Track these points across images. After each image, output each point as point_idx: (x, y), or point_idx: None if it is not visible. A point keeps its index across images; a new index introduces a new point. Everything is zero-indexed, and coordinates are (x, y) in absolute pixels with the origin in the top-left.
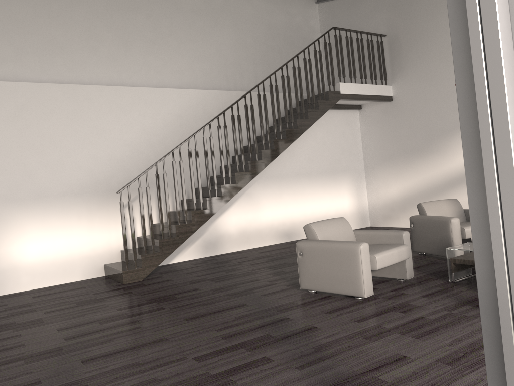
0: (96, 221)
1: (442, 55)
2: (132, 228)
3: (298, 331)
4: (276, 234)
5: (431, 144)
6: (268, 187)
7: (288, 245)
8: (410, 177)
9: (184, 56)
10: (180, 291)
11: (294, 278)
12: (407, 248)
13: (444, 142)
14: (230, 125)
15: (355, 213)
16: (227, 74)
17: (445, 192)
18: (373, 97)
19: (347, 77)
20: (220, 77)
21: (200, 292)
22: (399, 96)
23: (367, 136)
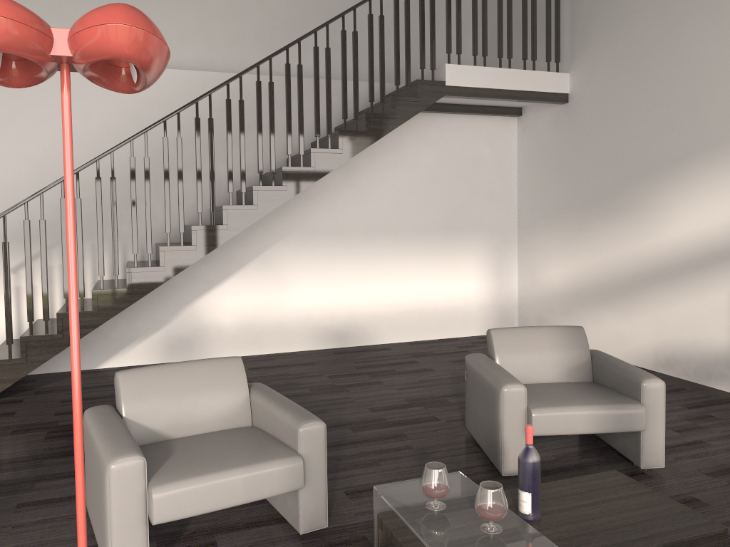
0: None
1: (658, 10)
2: None
3: None
4: (316, 333)
5: (623, 194)
6: (306, 249)
7: (323, 357)
8: (583, 254)
9: (193, 9)
10: None
11: None
12: (294, 466)
13: (644, 194)
14: (238, 135)
15: (487, 306)
16: (274, 43)
17: (636, 292)
18: (523, 95)
19: (505, 55)
20: (260, 48)
21: None
22: (579, 94)
23: (525, 168)
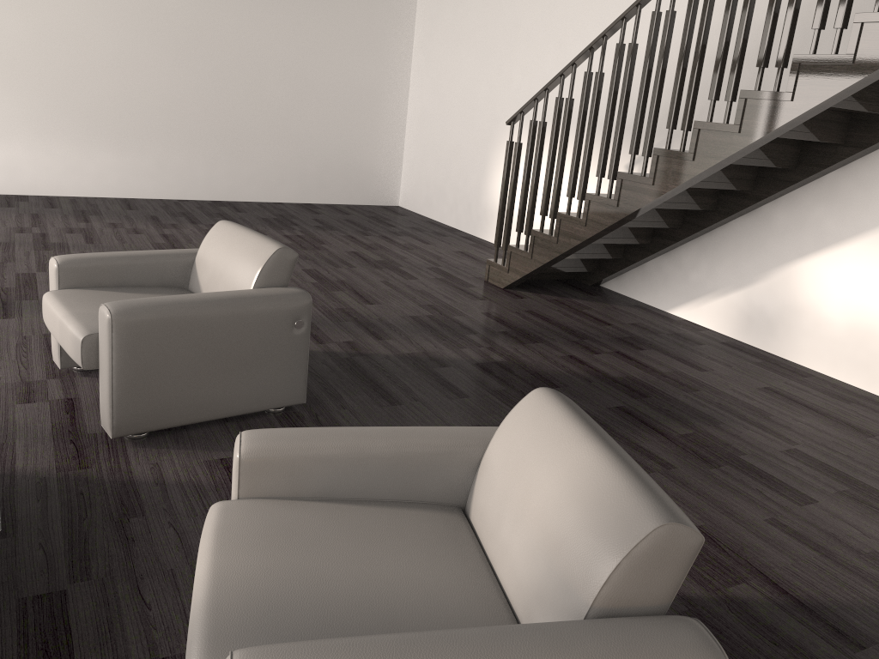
0: (591, 179)
1: None
2: (509, 193)
3: (10, 310)
4: None
5: None
6: None
7: None
8: None
9: None
10: (370, 295)
11: (351, 362)
12: (76, 338)
13: None
14: None
15: None
16: None
17: None
18: None
19: None
20: None
21: (341, 302)
22: None
23: None
